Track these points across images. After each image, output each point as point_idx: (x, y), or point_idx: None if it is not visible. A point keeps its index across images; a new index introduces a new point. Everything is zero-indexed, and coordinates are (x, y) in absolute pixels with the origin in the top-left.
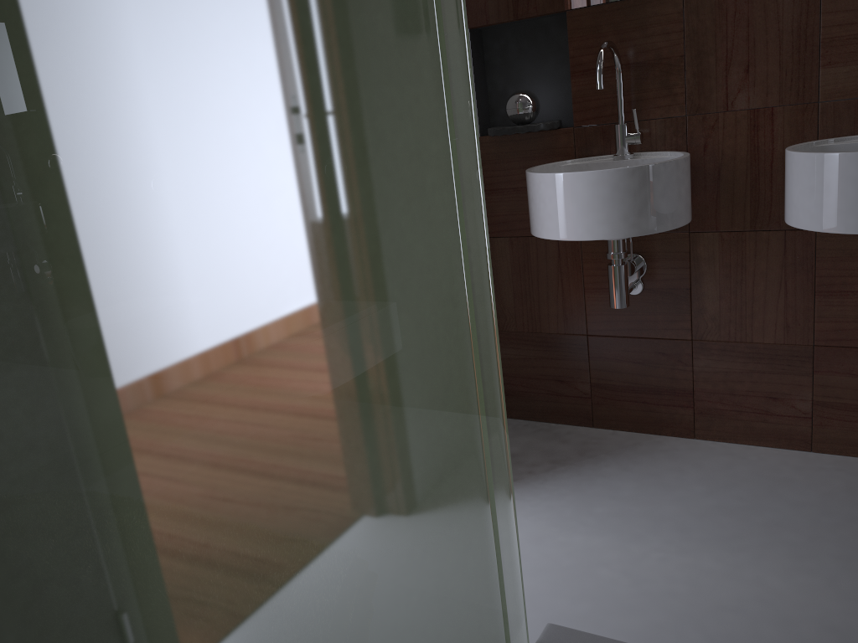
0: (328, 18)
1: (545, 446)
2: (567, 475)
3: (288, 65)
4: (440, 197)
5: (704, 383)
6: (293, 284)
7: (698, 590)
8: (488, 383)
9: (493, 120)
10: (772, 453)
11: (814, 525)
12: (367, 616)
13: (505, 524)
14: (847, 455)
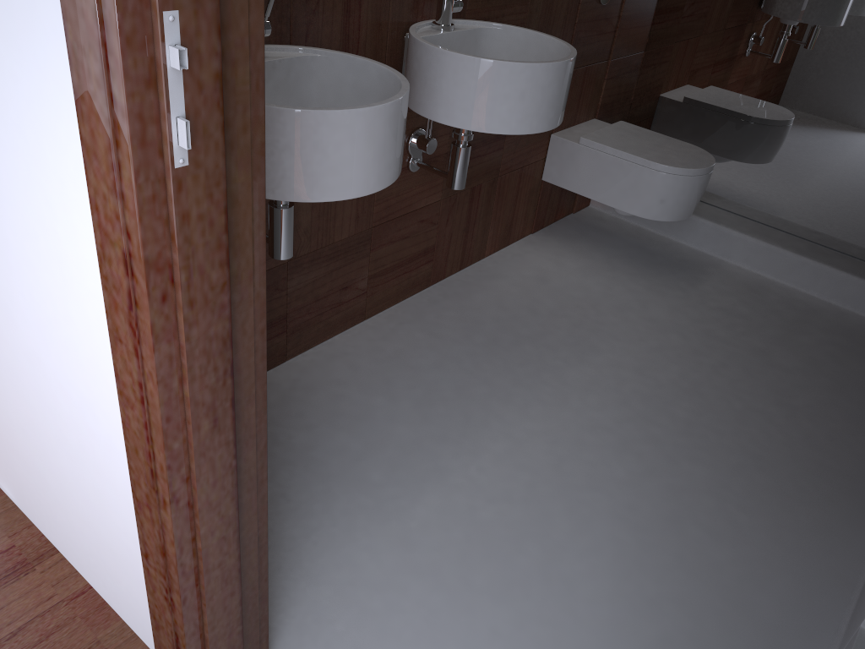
0: None
1: None
2: (285, 473)
3: None
4: None
5: (296, 302)
6: None
7: (531, 468)
8: None
9: None
10: (350, 337)
11: (470, 373)
12: None
13: None
14: (384, 310)
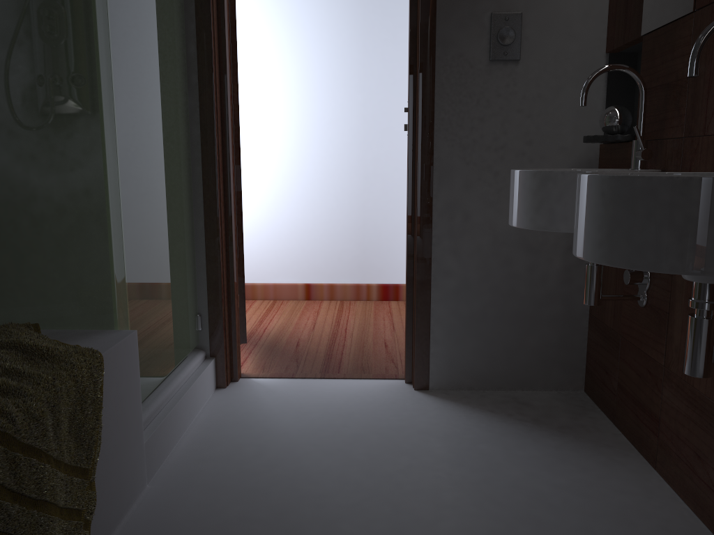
0: (28, 72)
1: (556, 412)
2: (521, 427)
3: (10, 84)
4: (81, 130)
5: (665, 415)
6: (3, 140)
7: (409, 494)
8: (107, 206)
9: (633, 131)
10: (680, 512)
11: None
12: (20, 245)
13: (113, 269)
14: None
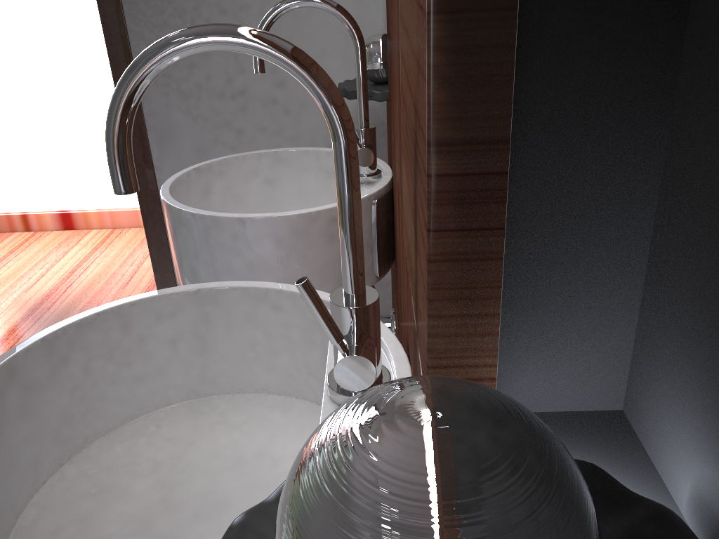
0: None
1: None
2: None
3: None
4: None
5: None
6: None
7: None
8: None
9: None
10: None
11: None
12: None
13: None
14: None
